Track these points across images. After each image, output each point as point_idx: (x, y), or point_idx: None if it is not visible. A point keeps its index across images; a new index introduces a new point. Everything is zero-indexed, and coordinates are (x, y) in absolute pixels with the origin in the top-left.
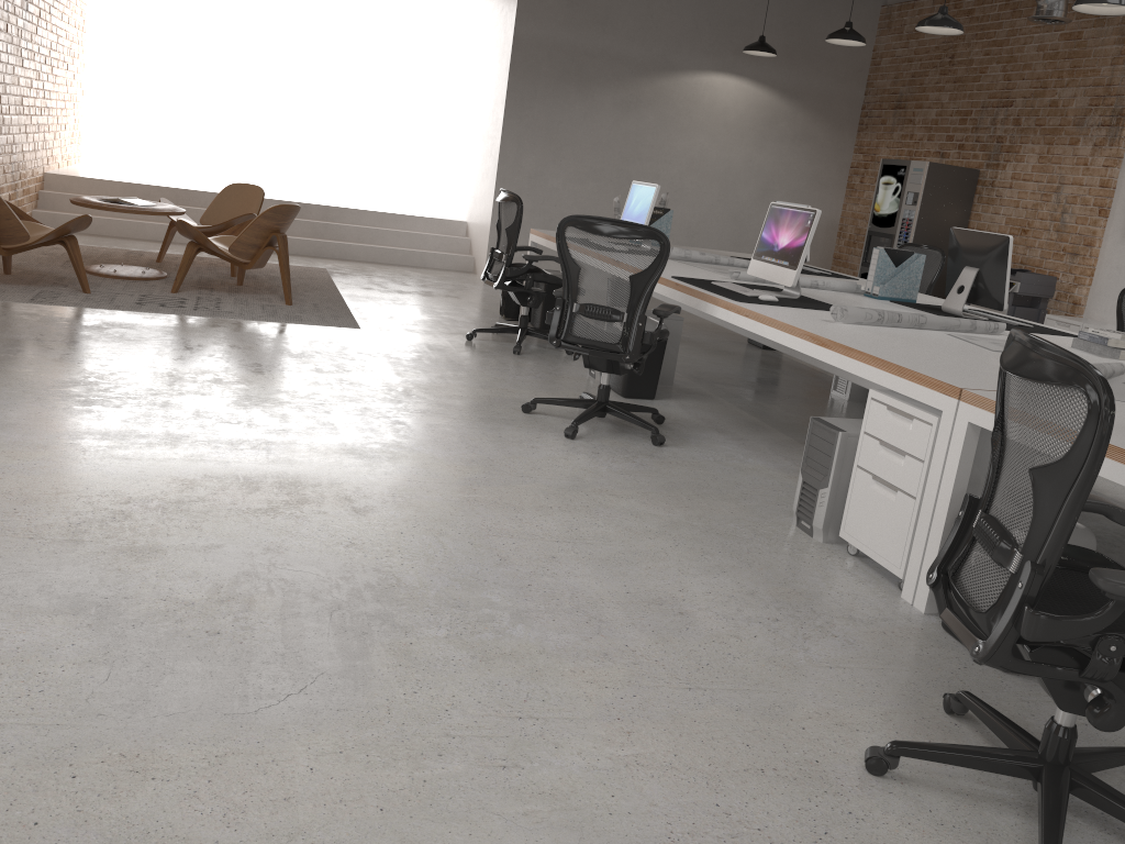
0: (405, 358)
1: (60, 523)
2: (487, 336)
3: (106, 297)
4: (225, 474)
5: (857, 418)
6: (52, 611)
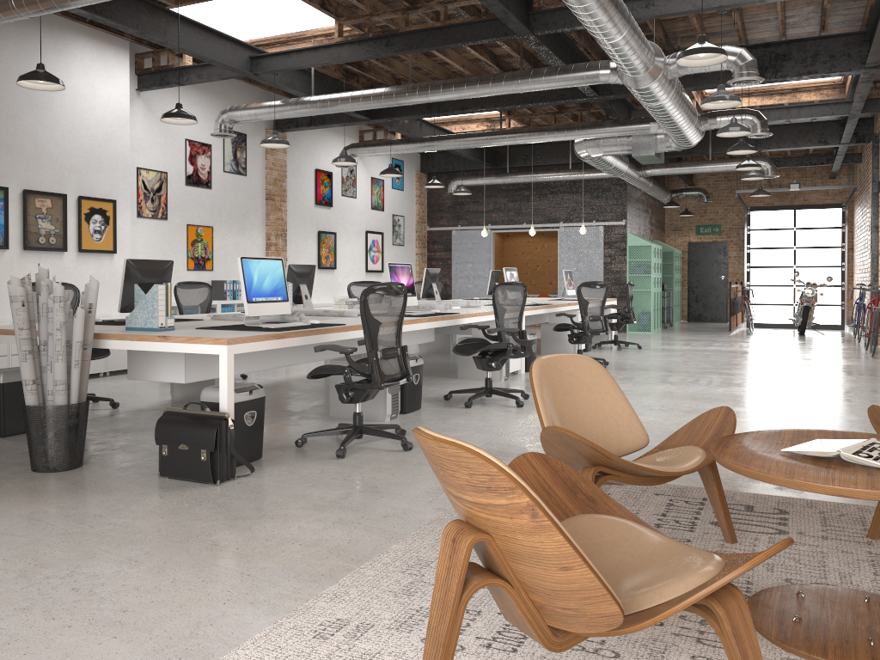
0: (530, 436)
1: (775, 396)
2: (369, 453)
3: (837, 526)
4: (716, 400)
5: (283, 394)
6: (769, 388)
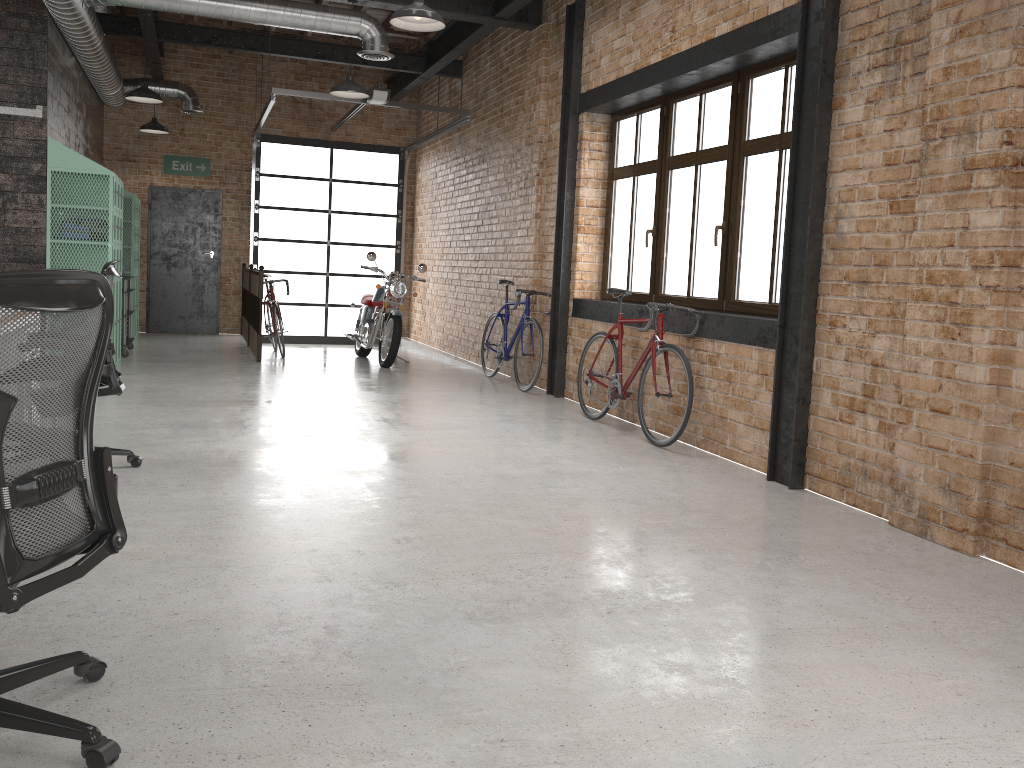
0: None
1: None
2: None
3: None
4: None
5: None
6: None
